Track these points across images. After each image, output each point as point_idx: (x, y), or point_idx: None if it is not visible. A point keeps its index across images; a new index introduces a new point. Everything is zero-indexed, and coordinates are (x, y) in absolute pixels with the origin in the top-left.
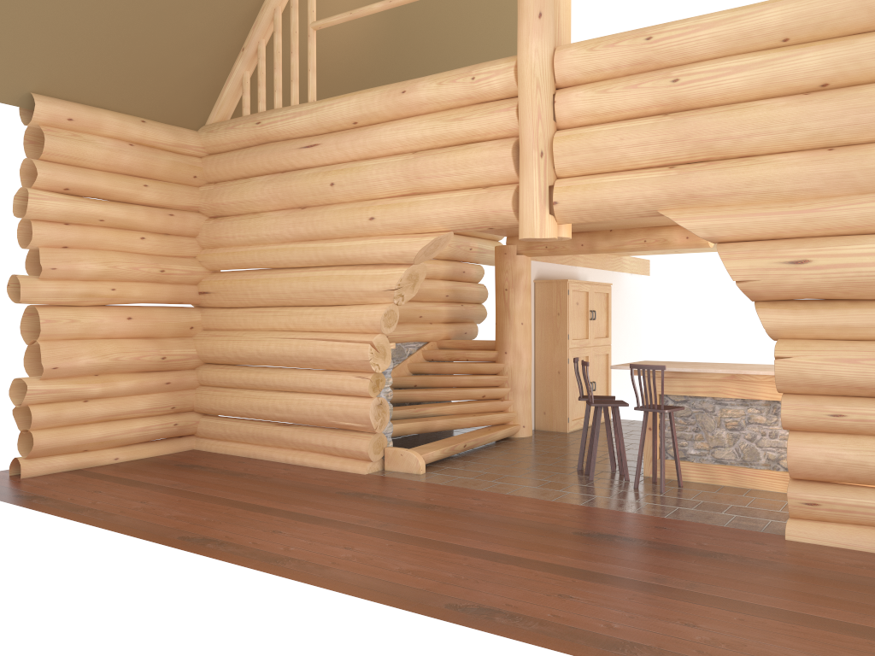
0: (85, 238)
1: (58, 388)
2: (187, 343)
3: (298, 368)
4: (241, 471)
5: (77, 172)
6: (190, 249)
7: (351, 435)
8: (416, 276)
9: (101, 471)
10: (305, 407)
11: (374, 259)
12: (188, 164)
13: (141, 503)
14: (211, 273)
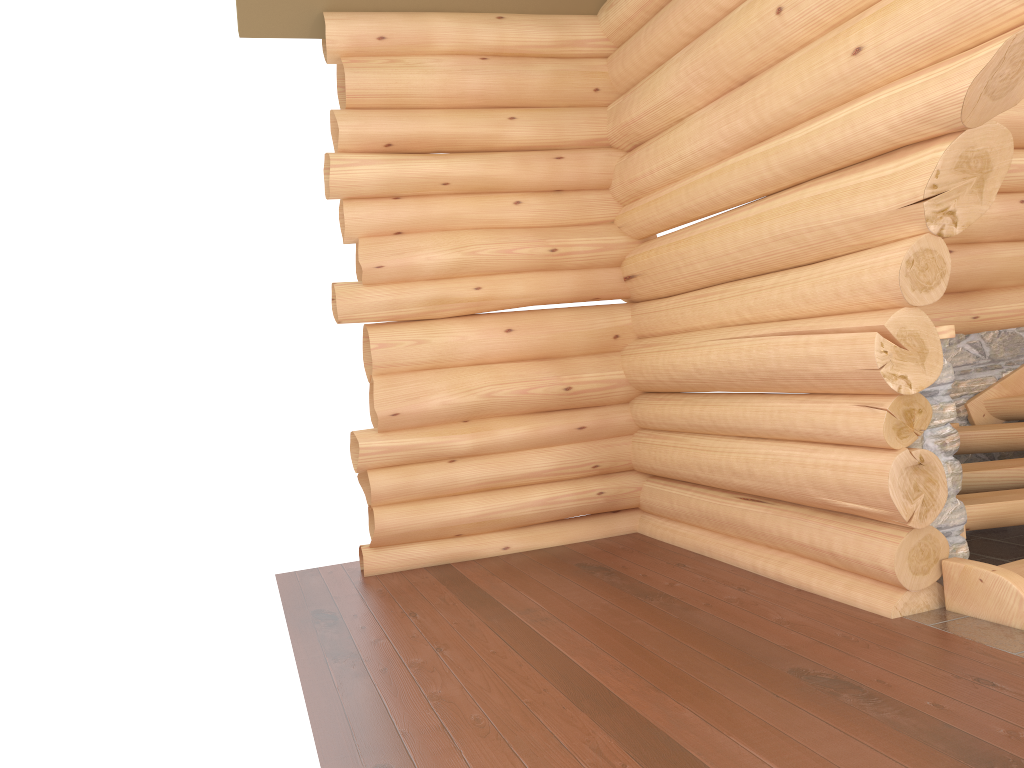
0: (423, 215)
1: (404, 443)
2: (609, 362)
3: (765, 393)
4: (661, 586)
5: (399, 116)
6: (600, 210)
7: (863, 529)
8: (982, 160)
9: (467, 571)
10: (775, 469)
11: (873, 141)
12: (581, 71)
13: (432, 652)
14: (639, 244)
